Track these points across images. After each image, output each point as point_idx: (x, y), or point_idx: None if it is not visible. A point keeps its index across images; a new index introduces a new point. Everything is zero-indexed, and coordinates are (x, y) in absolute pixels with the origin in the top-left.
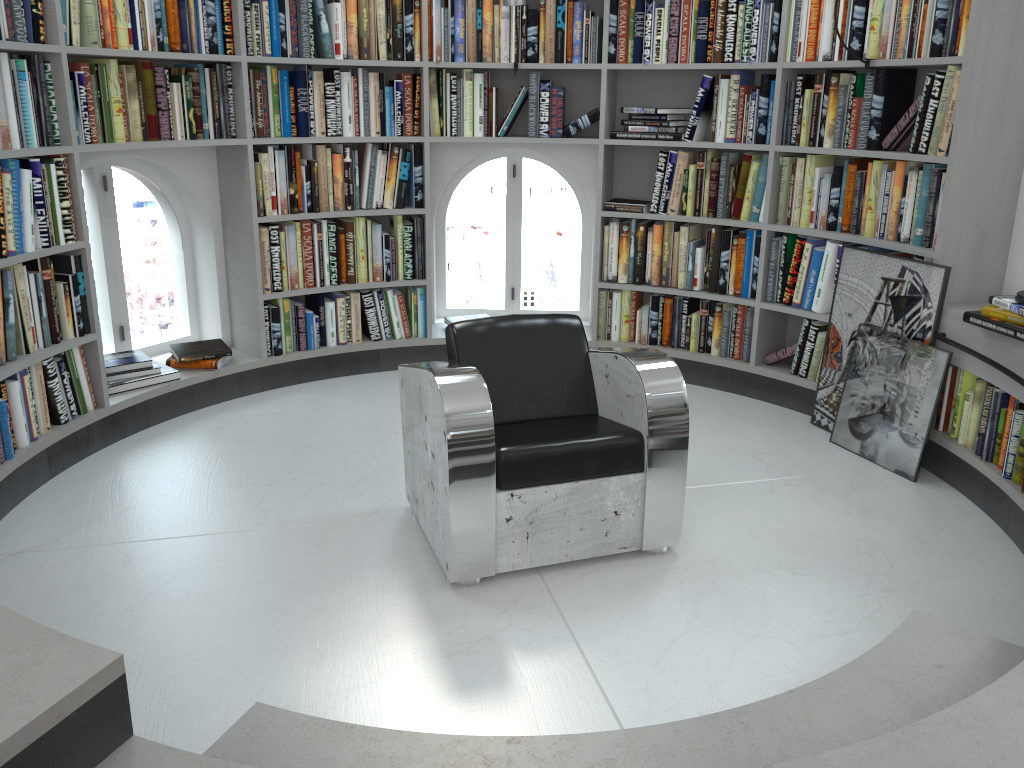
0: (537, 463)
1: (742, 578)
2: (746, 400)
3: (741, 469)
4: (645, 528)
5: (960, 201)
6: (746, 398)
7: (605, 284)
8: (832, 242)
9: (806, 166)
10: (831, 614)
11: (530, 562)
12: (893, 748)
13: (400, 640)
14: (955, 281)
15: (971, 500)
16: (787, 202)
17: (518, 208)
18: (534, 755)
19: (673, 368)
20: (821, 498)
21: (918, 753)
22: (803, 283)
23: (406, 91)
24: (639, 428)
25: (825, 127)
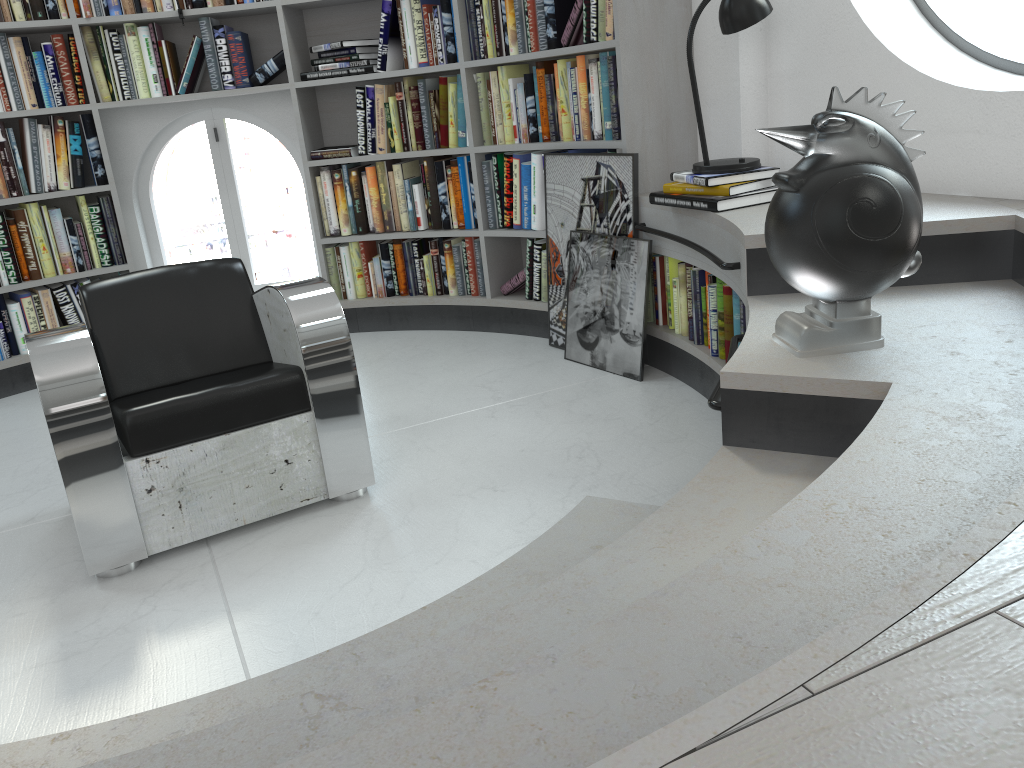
0: (173, 419)
1: (438, 506)
2: (489, 335)
3: (466, 400)
4: (327, 473)
5: (636, 84)
6: (489, 333)
7: (328, 239)
8: (537, 154)
9: (499, 79)
10: (525, 524)
11: (191, 535)
12: (469, 639)
13: (11, 653)
14: (648, 169)
15: (693, 387)
16: (490, 121)
17: (229, 175)
18: (81, 749)
19: (327, 291)
20: (543, 413)
21: (496, 638)
22: (519, 202)
23: (59, 55)
24: (299, 363)
25: (508, 34)
